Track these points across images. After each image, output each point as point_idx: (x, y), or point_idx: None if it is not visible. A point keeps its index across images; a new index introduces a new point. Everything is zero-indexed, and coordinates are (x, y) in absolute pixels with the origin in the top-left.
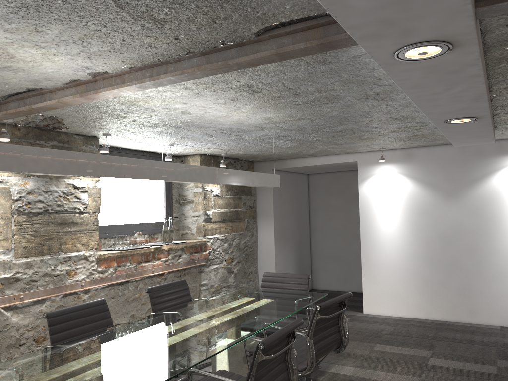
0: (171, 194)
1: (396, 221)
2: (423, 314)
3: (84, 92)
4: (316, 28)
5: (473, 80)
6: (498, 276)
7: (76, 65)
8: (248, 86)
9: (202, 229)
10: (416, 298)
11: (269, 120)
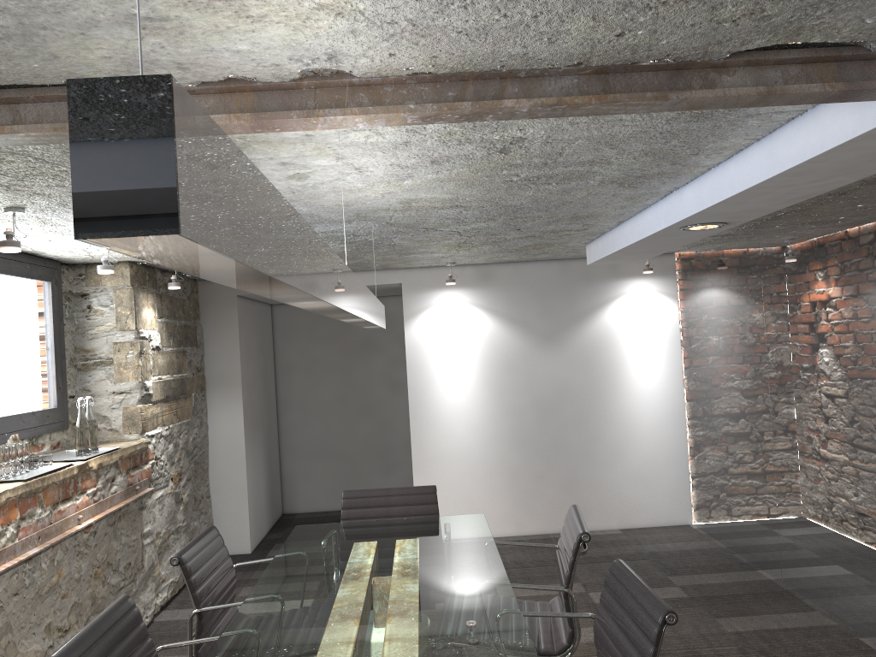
0: (64, 348)
1: (468, 383)
2: (513, 529)
3: (249, 109)
4: (825, 63)
5: (868, 172)
6: (615, 456)
7: (328, 46)
8: (516, 139)
9: (138, 419)
10: (502, 504)
11: (402, 205)
